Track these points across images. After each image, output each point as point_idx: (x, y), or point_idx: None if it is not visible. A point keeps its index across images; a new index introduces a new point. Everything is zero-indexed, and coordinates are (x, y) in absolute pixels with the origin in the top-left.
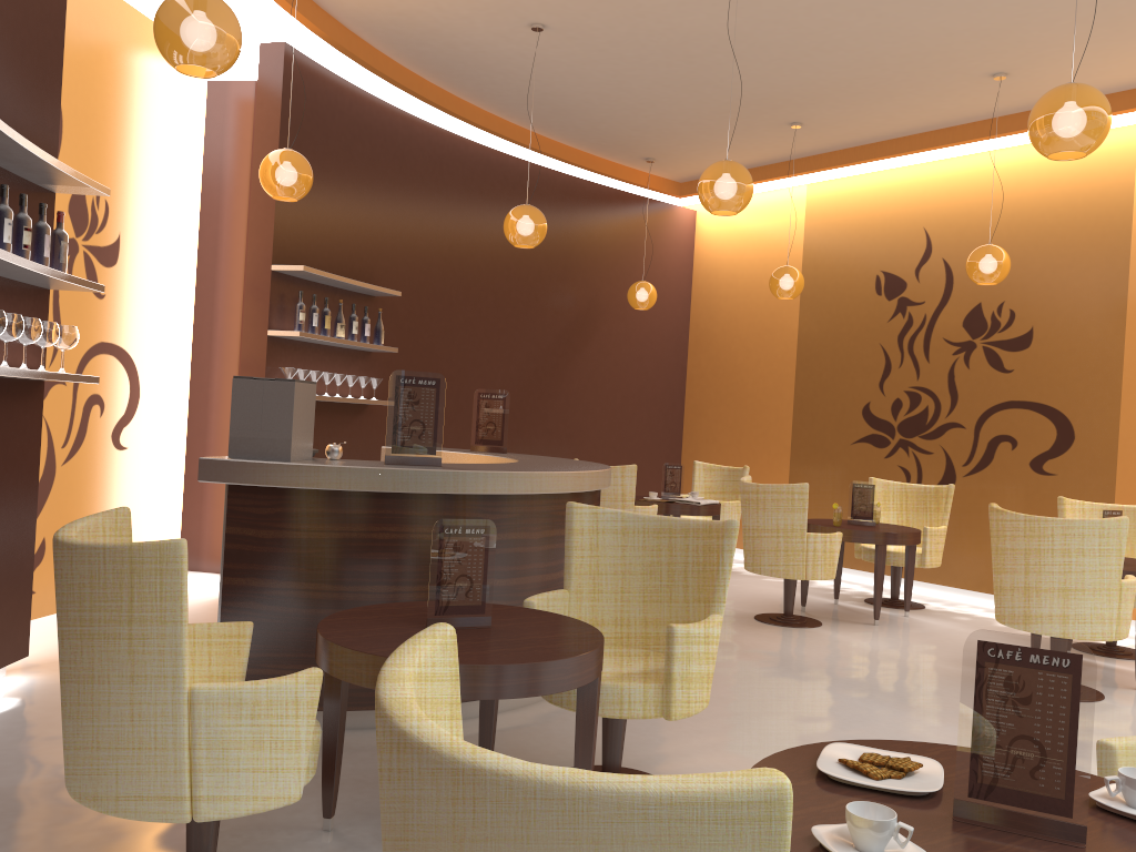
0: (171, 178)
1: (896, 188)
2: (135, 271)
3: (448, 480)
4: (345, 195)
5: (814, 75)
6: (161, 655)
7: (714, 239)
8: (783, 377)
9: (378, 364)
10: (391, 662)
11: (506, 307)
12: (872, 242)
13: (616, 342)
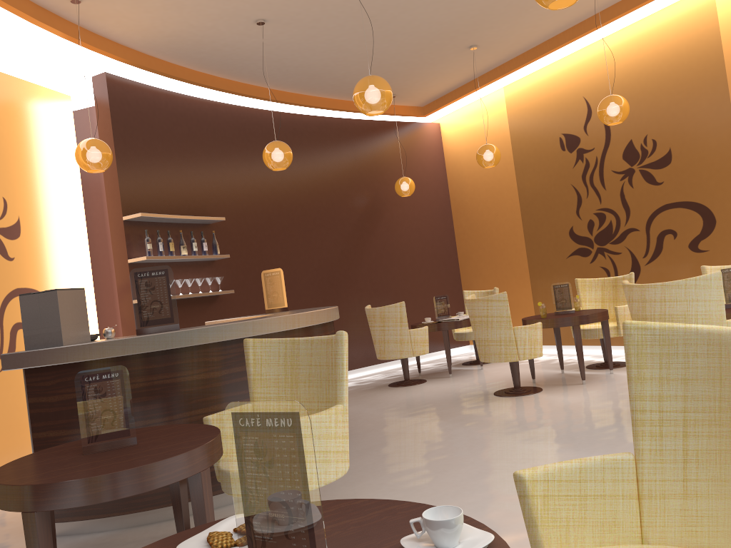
0: (54, 175)
1: (560, 74)
2: (36, 238)
3: (173, 339)
4: (174, 162)
5: (464, 8)
6: None
7: (454, 138)
8: (514, 222)
9: (222, 267)
10: None
11: (312, 213)
12: (552, 115)
13: (398, 221)
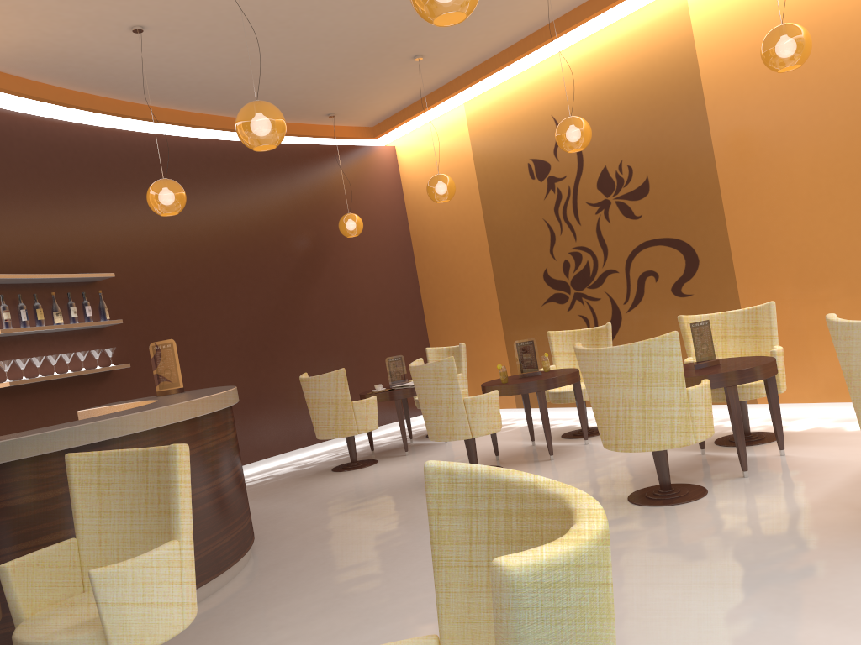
0: None
1: (525, 88)
2: None
3: None
4: (42, 206)
5: (396, 12)
6: None
7: (412, 165)
8: (483, 263)
9: (115, 335)
10: None
11: (235, 262)
12: (519, 137)
13: (347, 266)
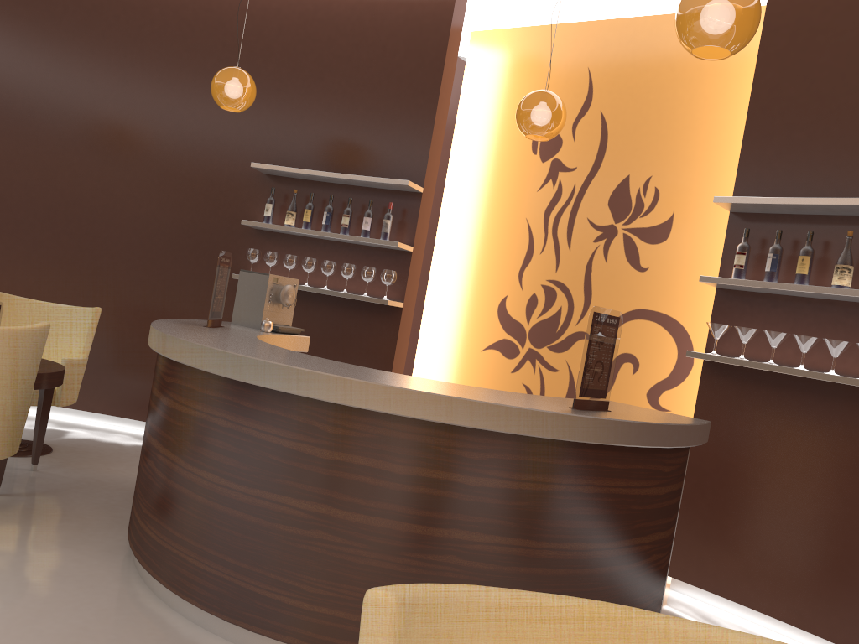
0: None
1: None
2: (695, 244)
3: None
4: None
5: None
6: None
7: None
8: None
9: None
10: None
11: None
12: None
13: None
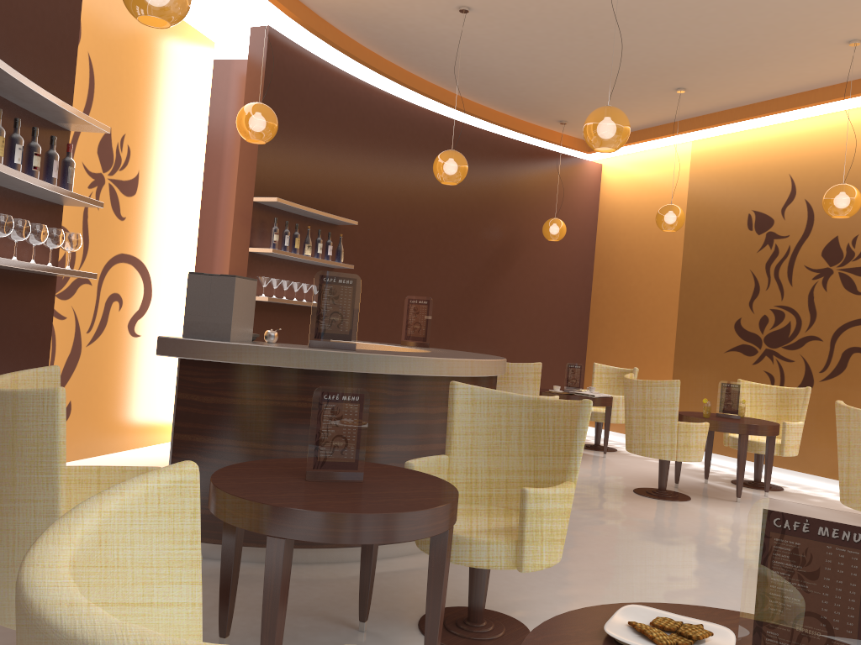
0: (182, 131)
1: (767, 142)
2: (151, 200)
3: (357, 361)
4: (315, 146)
5: (694, 46)
6: (40, 487)
7: (616, 186)
8: (669, 297)
9: None
10: (96, 495)
11: (444, 237)
12: (745, 187)
13: (533, 267)
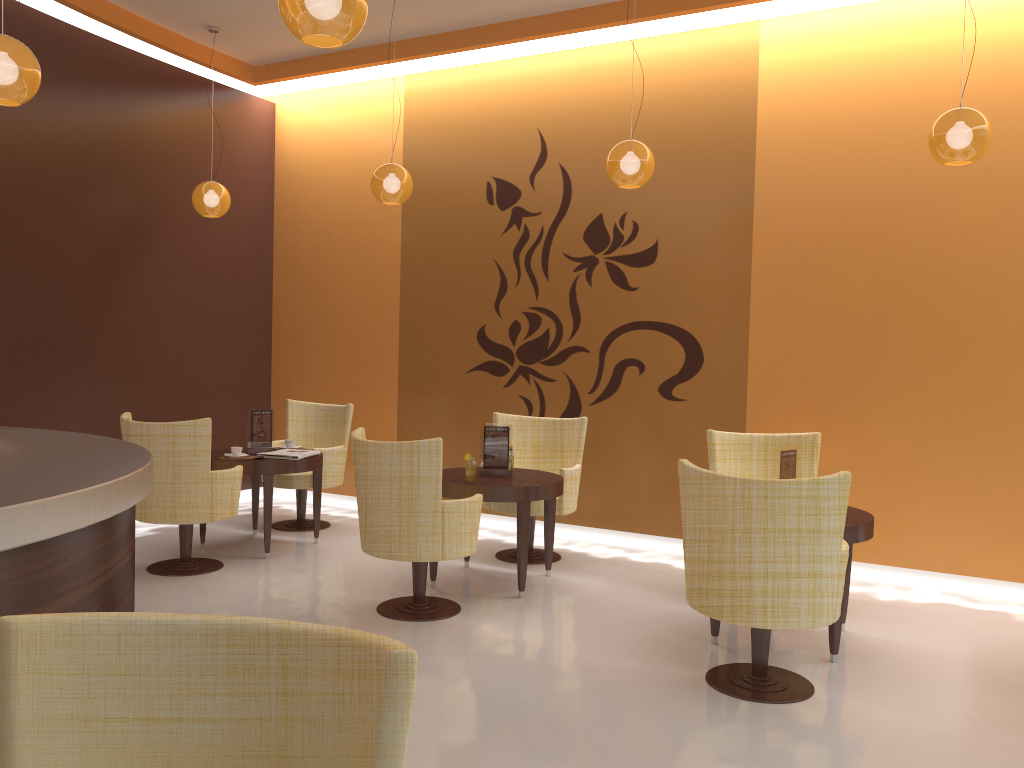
0: None
1: (506, 82)
2: None
3: None
4: None
5: None
6: None
7: (299, 137)
8: (387, 298)
9: None
10: None
11: (17, 209)
12: (481, 144)
13: (182, 258)
